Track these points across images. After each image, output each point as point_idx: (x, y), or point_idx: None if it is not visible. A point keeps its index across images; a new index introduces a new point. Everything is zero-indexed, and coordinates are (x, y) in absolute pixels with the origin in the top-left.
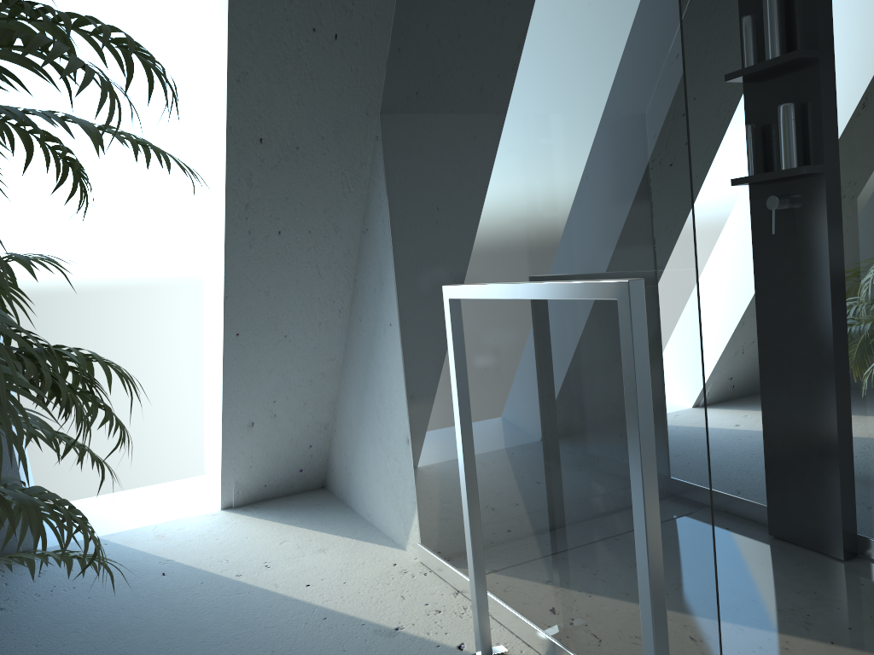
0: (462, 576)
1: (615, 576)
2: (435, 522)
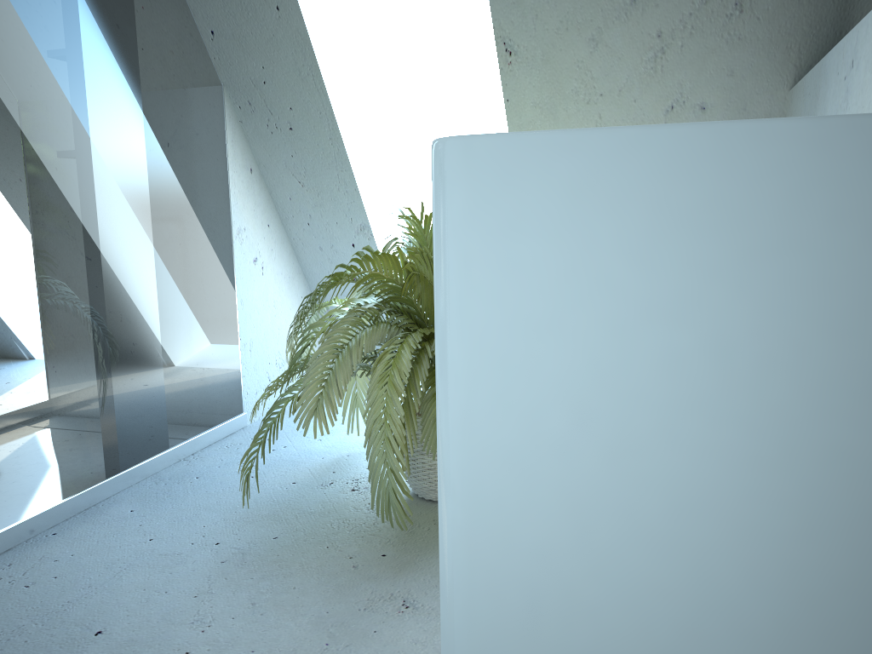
0: None
1: None
2: None
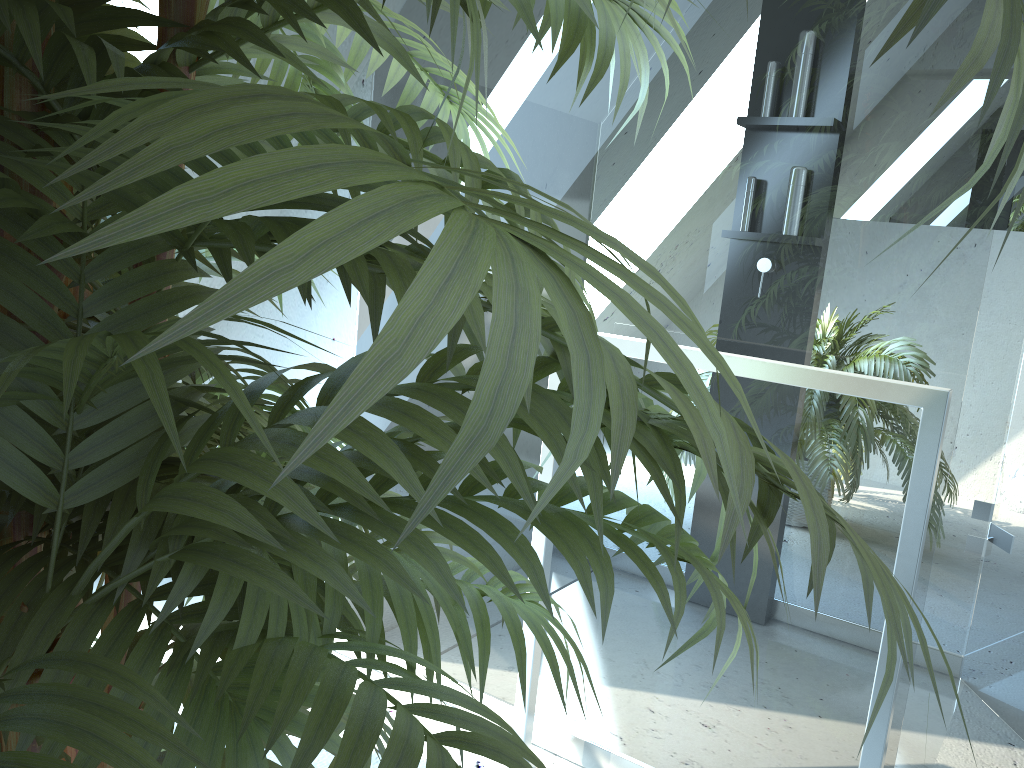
0: None
1: (742, 682)
2: None
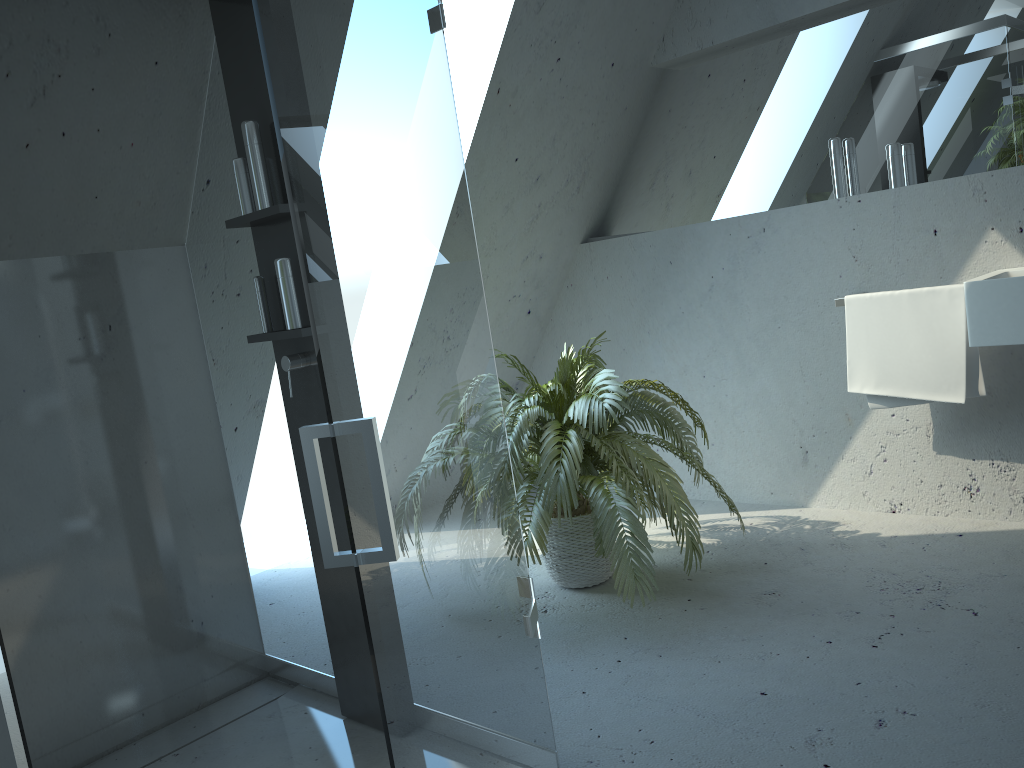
0: None
1: None
2: None
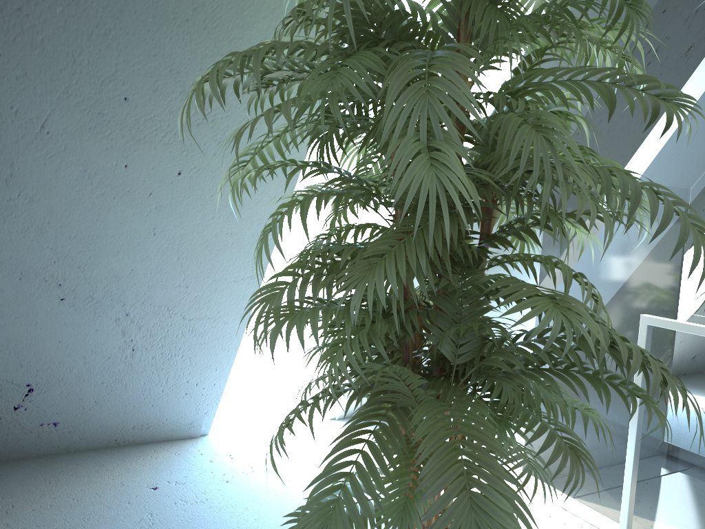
0: (573, 500)
1: None
2: (546, 459)
